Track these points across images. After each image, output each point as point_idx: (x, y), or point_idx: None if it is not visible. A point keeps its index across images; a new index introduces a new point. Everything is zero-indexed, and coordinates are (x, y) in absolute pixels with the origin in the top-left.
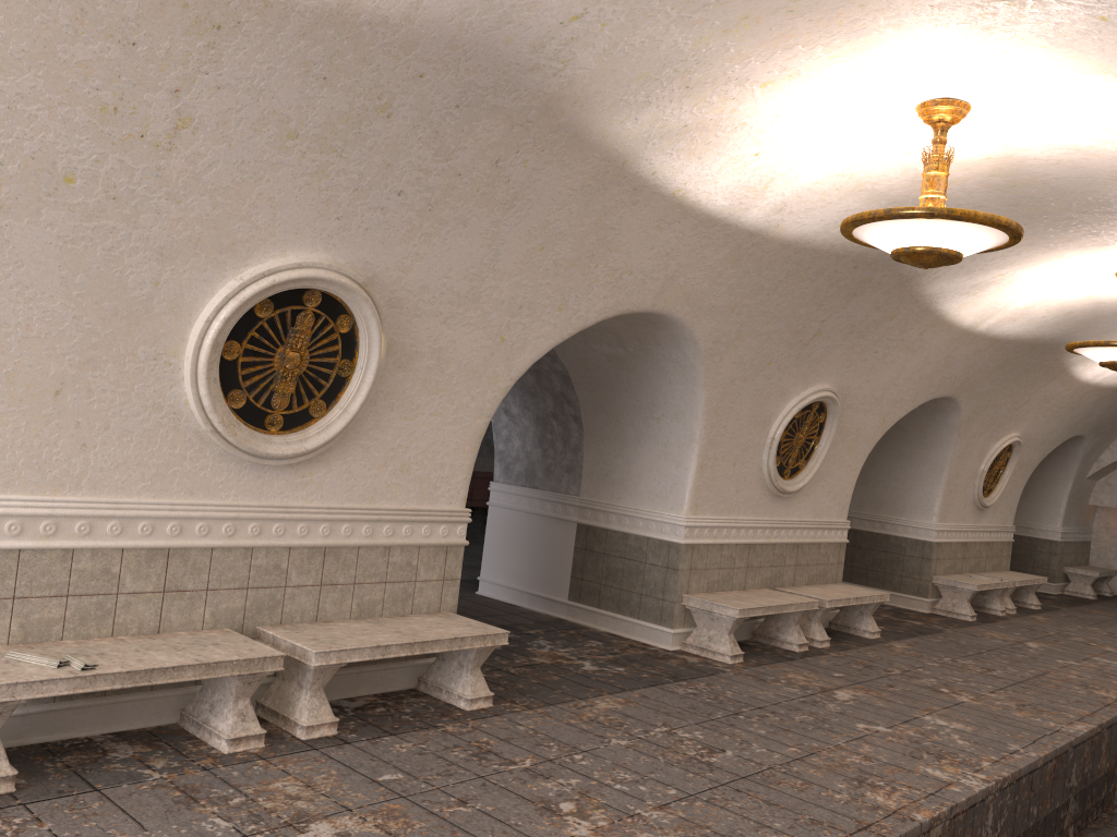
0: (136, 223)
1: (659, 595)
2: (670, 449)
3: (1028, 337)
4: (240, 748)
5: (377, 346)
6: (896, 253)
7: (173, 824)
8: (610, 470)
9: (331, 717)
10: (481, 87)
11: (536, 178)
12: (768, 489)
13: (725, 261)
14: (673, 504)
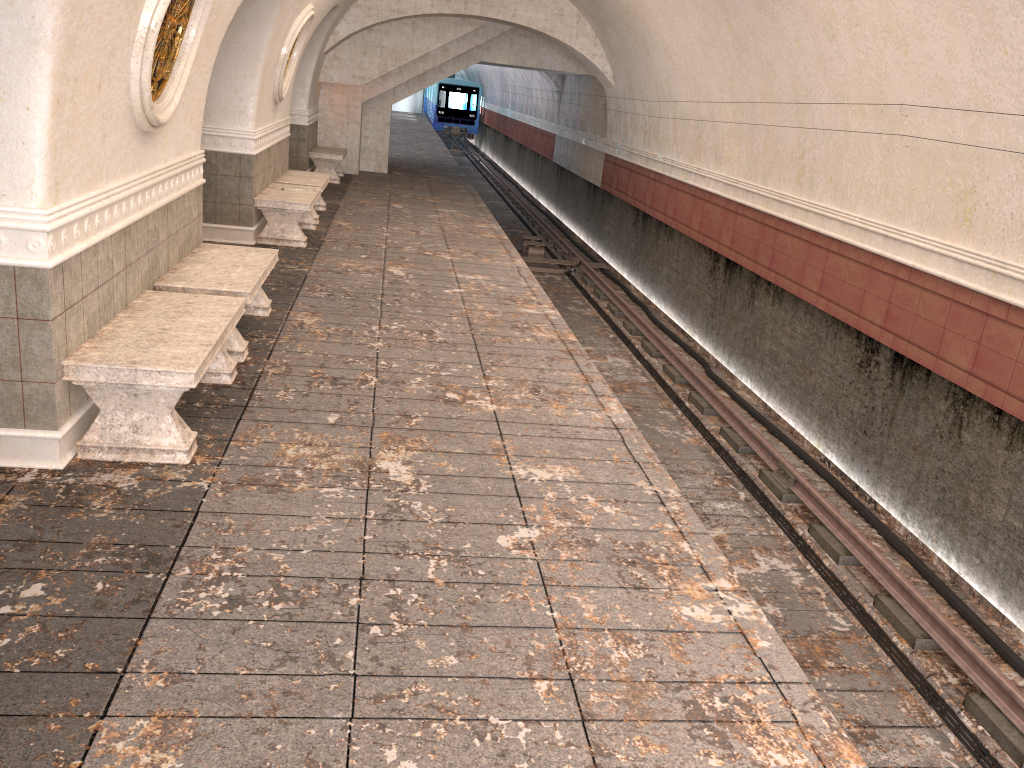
0: None
1: (11, 374)
2: None
3: None
4: None
5: None
6: None
7: None
8: None
9: None
10: None
11: None
12: (136, 125)
13: None
14: (6, 186)
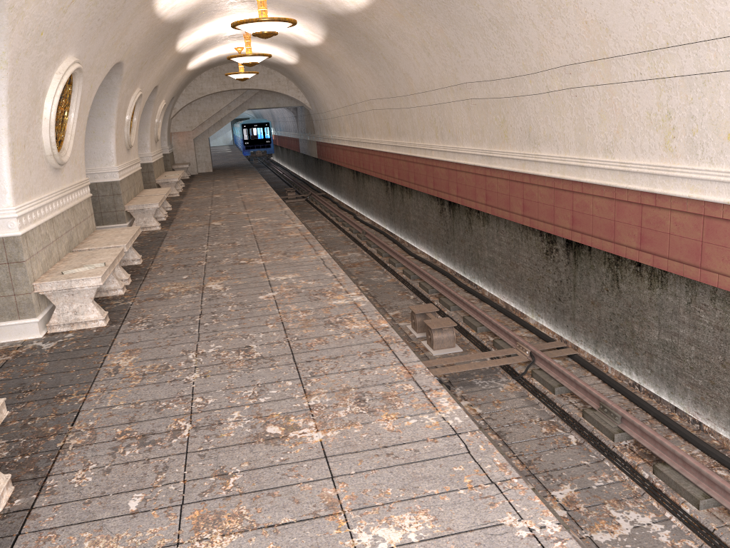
0: (46, 51)
1: (113, 210)
2: (97, 134)
3: (188, 51)
4: (124, 291)
5: (80, 98)
6: (258, 33)
7: (178, 300)
8: None
9: (128, 274)
10: None
11: (129, 5)
12: (126, 147)
13: (145, 33)
14: (107, 162)
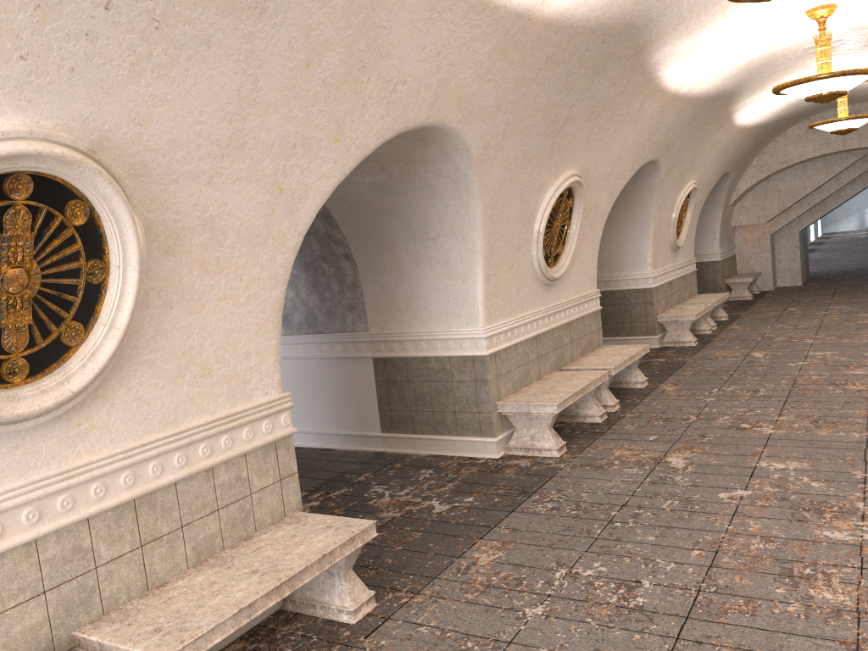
0: None
1: (474, 409)
2: (453, 266)
3: (713, 92)
4: None
5: (132, 232)
6: None
7: None
8: (394, 299)
9: None
10: None
11: None
12: (540, 281)
13: (493, 53)
14: (468, 319)
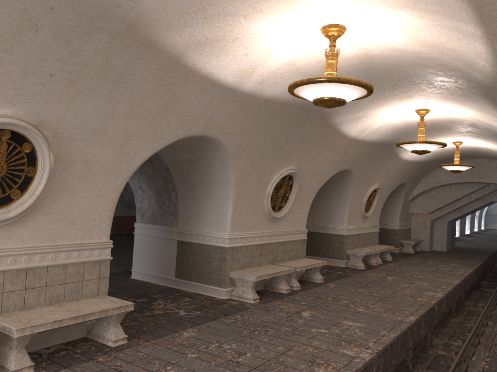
0: None
1: (218, 273)
2: (219, 202)
3: (380, 141)
4: None
5: (48, 158)
6: (314, 101)
7: None
8: (191, 213)
9: (29, 363)
10: (90, 15)
11: (130, 67)
12: (268, 217)
13: (237, 109)
14: (222, 228)
